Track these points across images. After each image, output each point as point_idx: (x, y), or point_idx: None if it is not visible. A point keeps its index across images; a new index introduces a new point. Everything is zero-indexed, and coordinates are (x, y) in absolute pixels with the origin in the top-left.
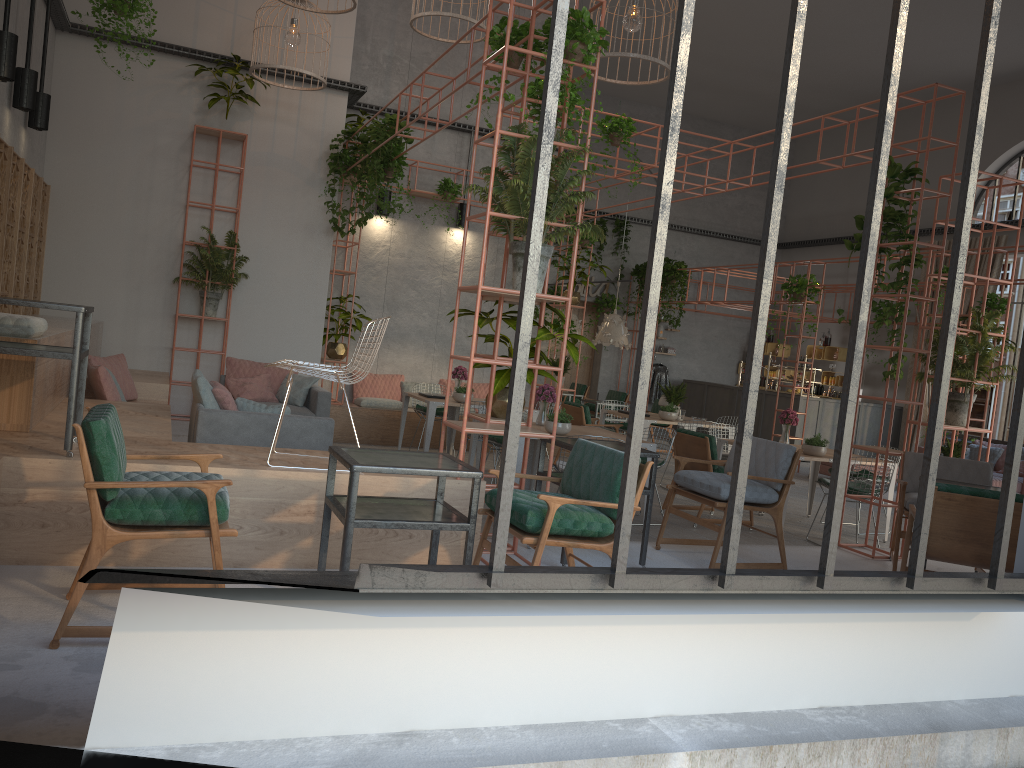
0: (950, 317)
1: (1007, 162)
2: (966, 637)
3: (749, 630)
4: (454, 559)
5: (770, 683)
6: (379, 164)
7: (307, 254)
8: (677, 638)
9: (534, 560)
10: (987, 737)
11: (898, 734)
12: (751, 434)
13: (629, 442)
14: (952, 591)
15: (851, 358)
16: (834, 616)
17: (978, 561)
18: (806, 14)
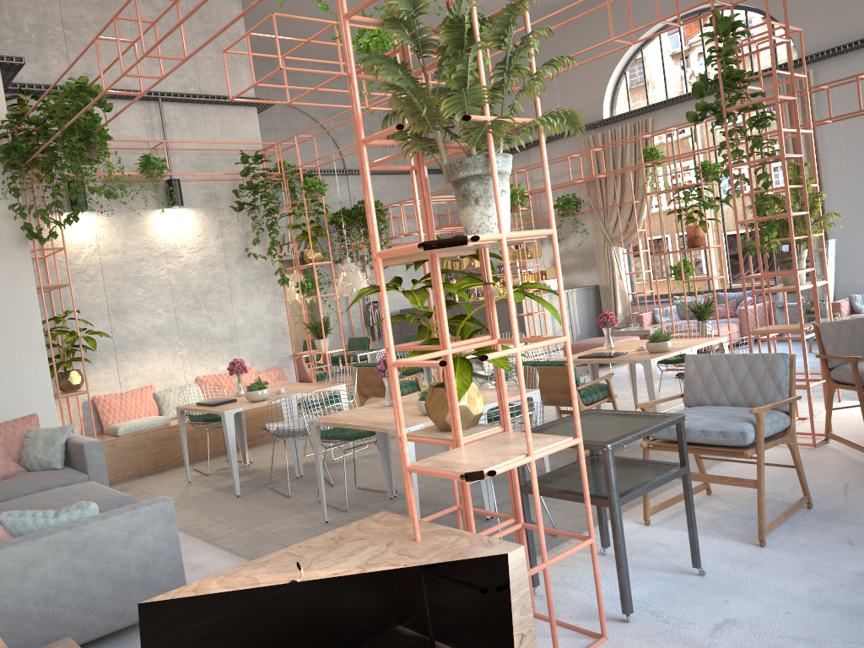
0: None
1: (632, 56)
2: None
3: None
4: None
5: None
6: (78, 141)
7: (1, 275)
8: None
9: None
10: None
11: None
12: None
13: None
14: None
15: None
16: None
17: None
18: None
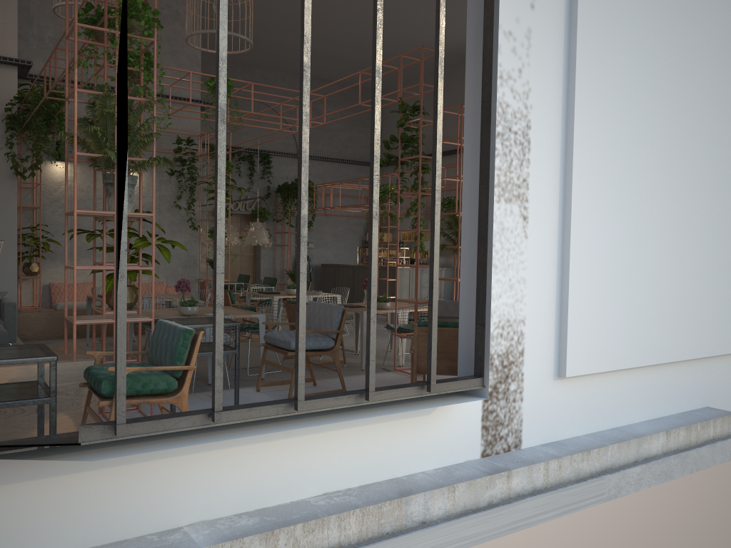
0: (373, 206)
1: None
2: (429, 426)
3: (260, 447)
4: (78, 423)
5: (283, 483)
6: (41, 121)
7: None
8: (201, 463)
9: (110, 418)
10: (440, 494)
11: (373, 504)
12: (223, 305)
13: (116, 322)
14: (402, 397)
15: (299, 242)
16: (327, 427)
17: (450, 371)
18: (368, 2)
